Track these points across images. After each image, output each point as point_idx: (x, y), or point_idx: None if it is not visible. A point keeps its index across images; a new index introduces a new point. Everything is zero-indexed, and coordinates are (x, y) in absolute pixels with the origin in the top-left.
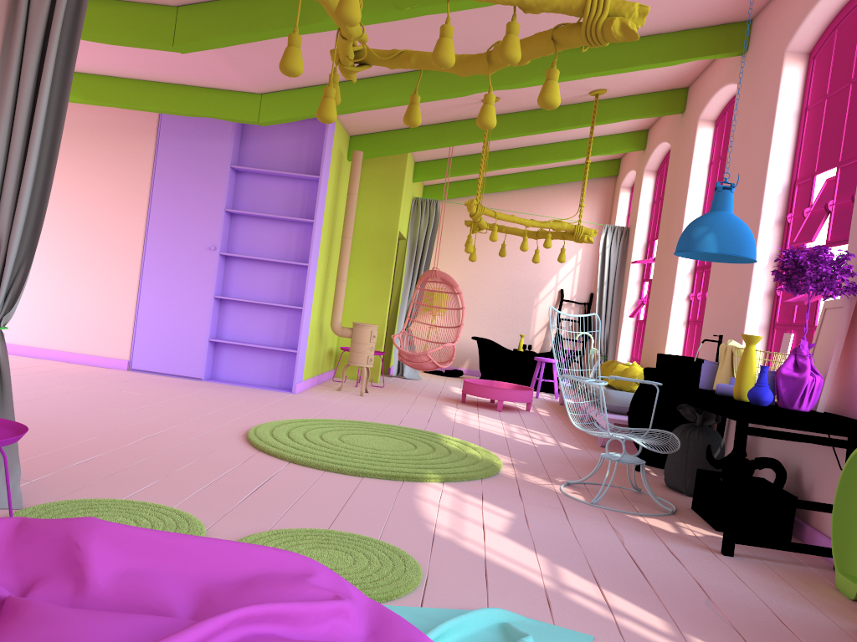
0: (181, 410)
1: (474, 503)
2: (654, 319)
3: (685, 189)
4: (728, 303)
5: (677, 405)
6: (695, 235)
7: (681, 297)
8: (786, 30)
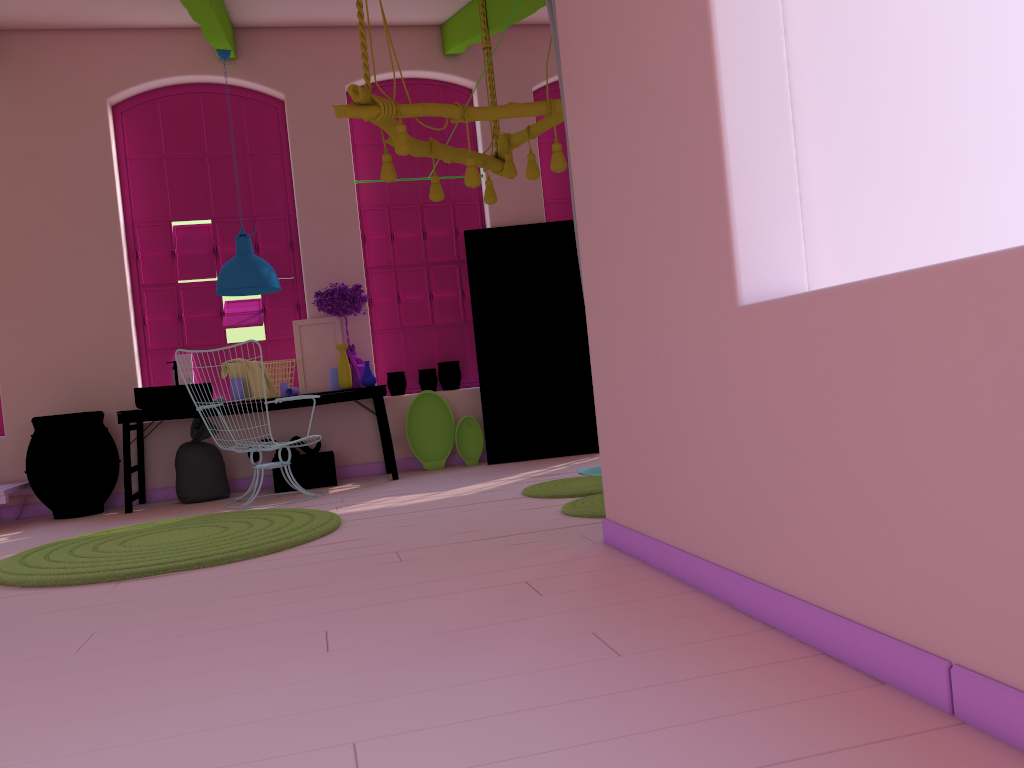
0: (4, 630)
1: (370, 503)
2: None
3: None
4: (76, 336)
5: (112, 441)
6: (265, 274)
7: None
8: (102, 79)
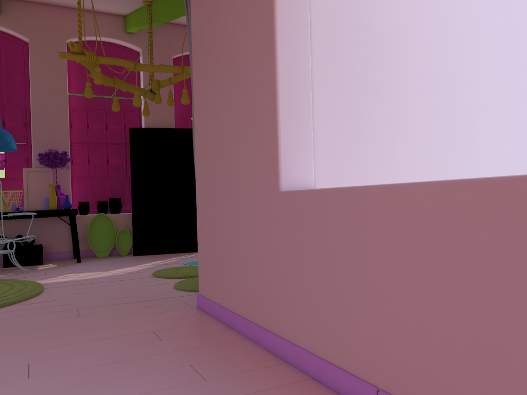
0: None
1: (63, 277)
2: None
3: None
4: None
5: None
6: (8, 140)
7: None
8: None
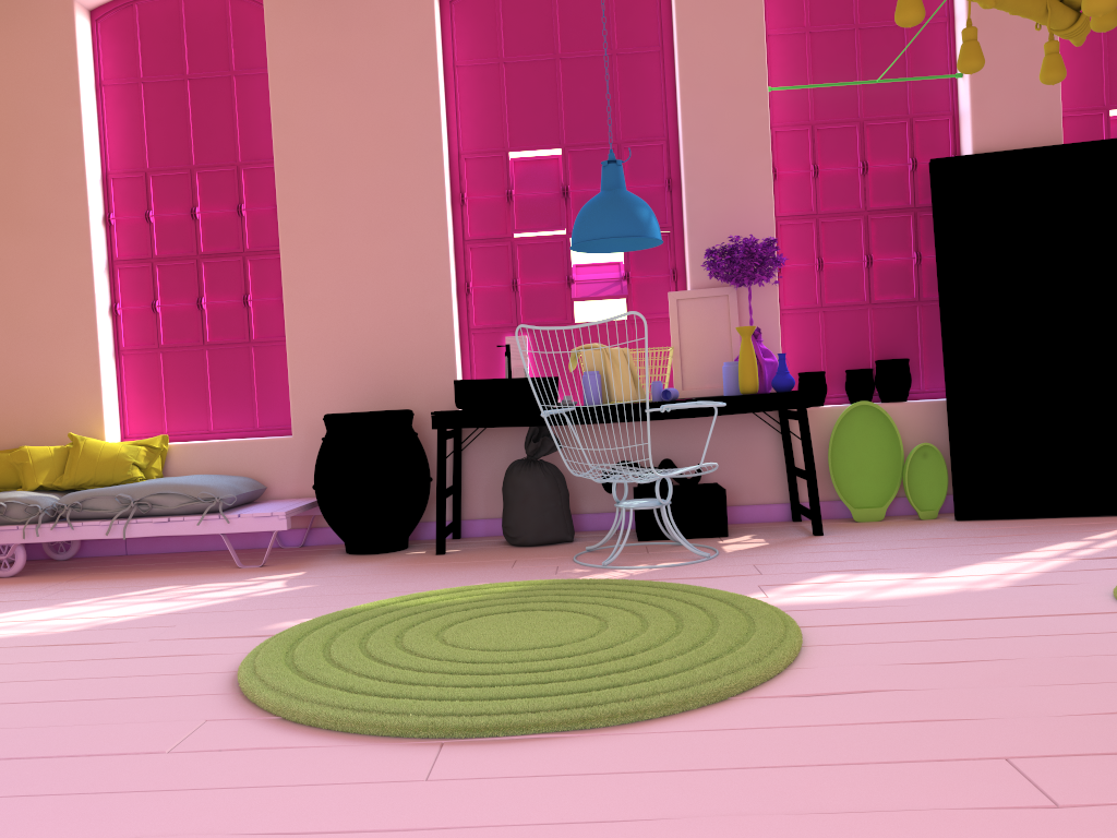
0: None
1: (815, 585)
2: (2, 357)
3: (65, 120)
4: (383, 307)
5: (423, 452)
6: (643, 217)
7: (105, 310)
8: None
